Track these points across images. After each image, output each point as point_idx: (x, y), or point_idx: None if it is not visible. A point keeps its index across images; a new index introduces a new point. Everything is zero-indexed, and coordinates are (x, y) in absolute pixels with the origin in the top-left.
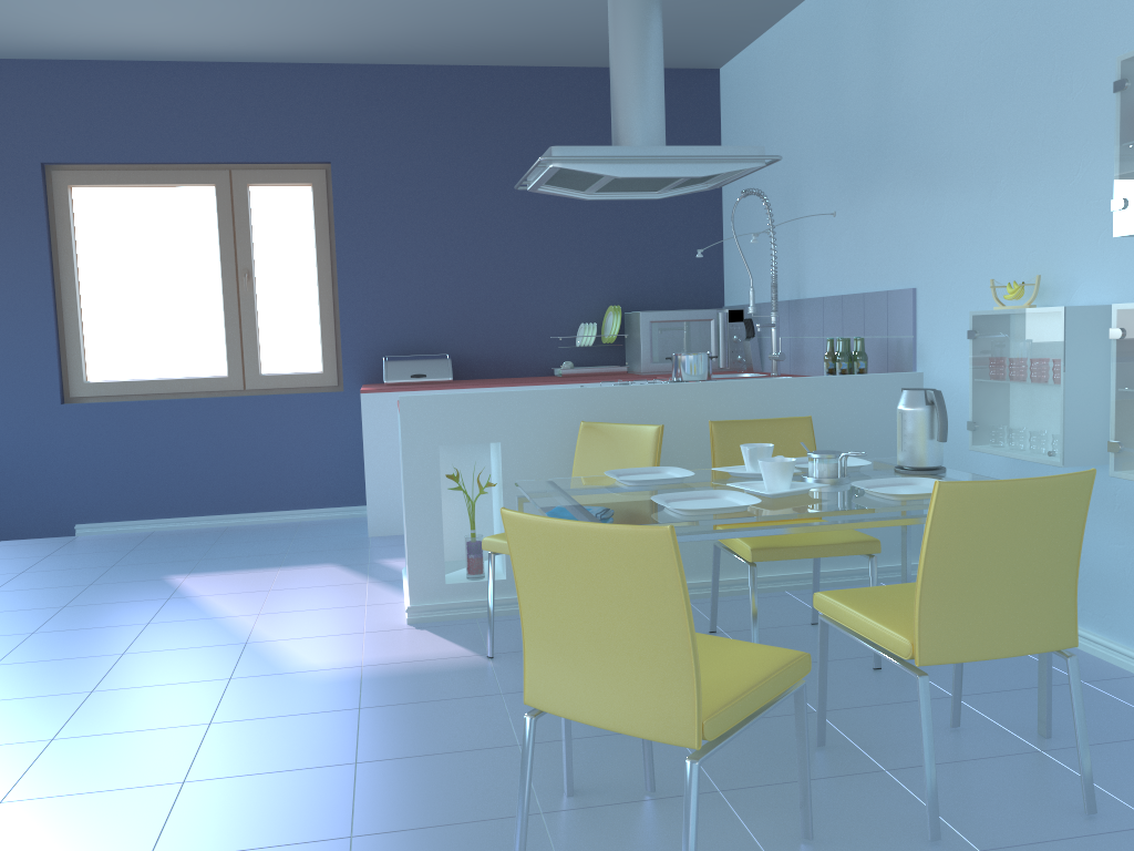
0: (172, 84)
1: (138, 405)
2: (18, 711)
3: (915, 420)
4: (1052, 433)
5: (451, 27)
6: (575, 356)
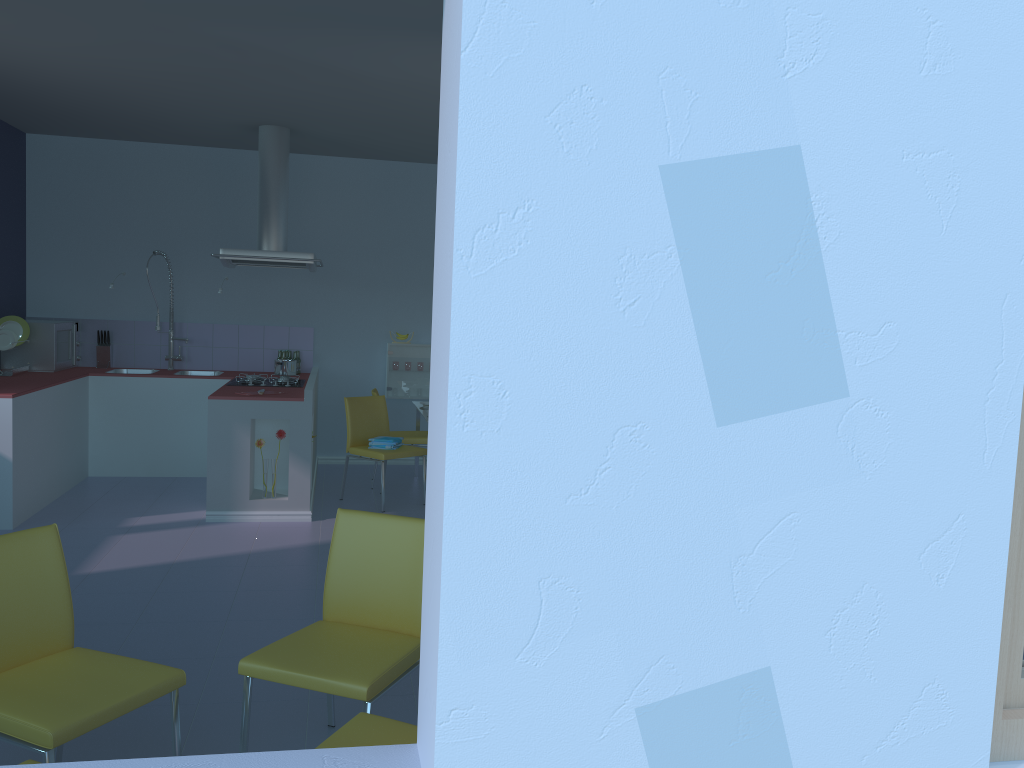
0: None
1: None
2: None
3: None
4: None
5: (56, 91)
6: None
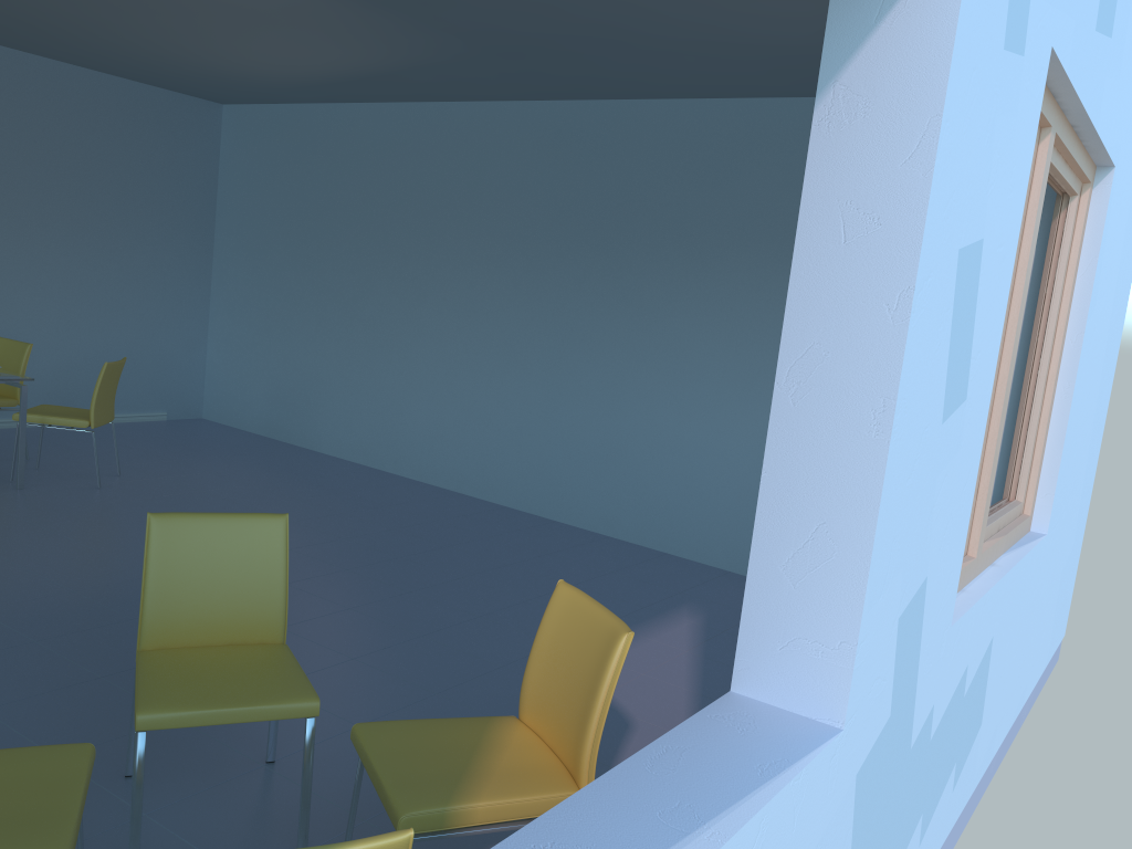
0: None
1: None
2: None
3: None
4: None
5: None
6: None
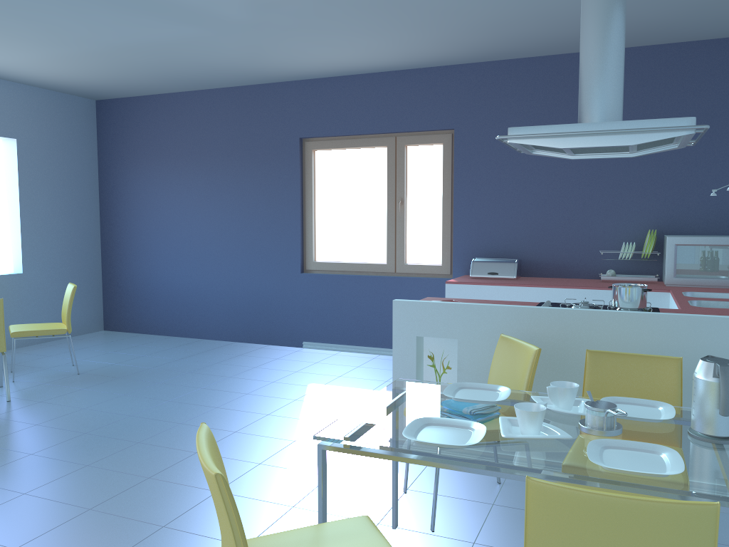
0: (366, 87)
1: (337, 277)
2: (156, 455)
3: (702, 389)
4: None
5: (519, 33)
6: (620, 265)
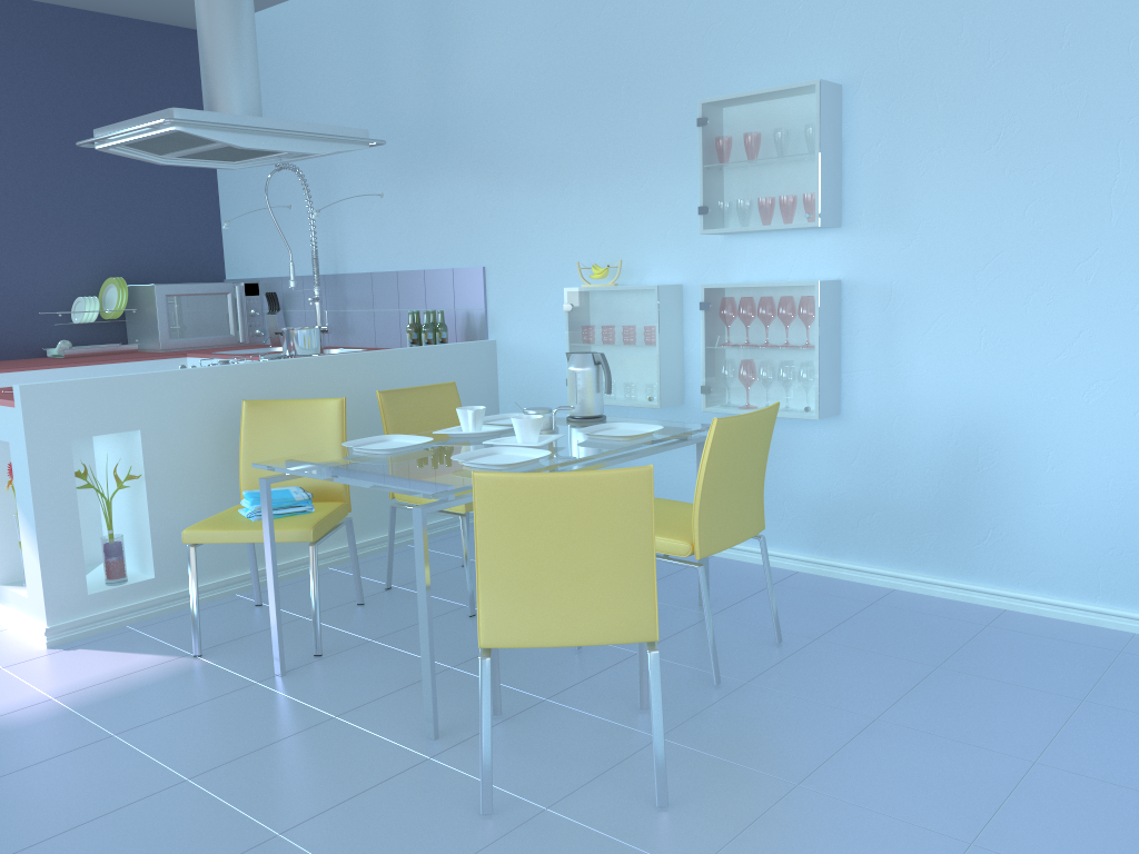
0: None
1: None
2: None
3: (587, 378)
4: (650, 383)
5: None
6: (68, 334)
